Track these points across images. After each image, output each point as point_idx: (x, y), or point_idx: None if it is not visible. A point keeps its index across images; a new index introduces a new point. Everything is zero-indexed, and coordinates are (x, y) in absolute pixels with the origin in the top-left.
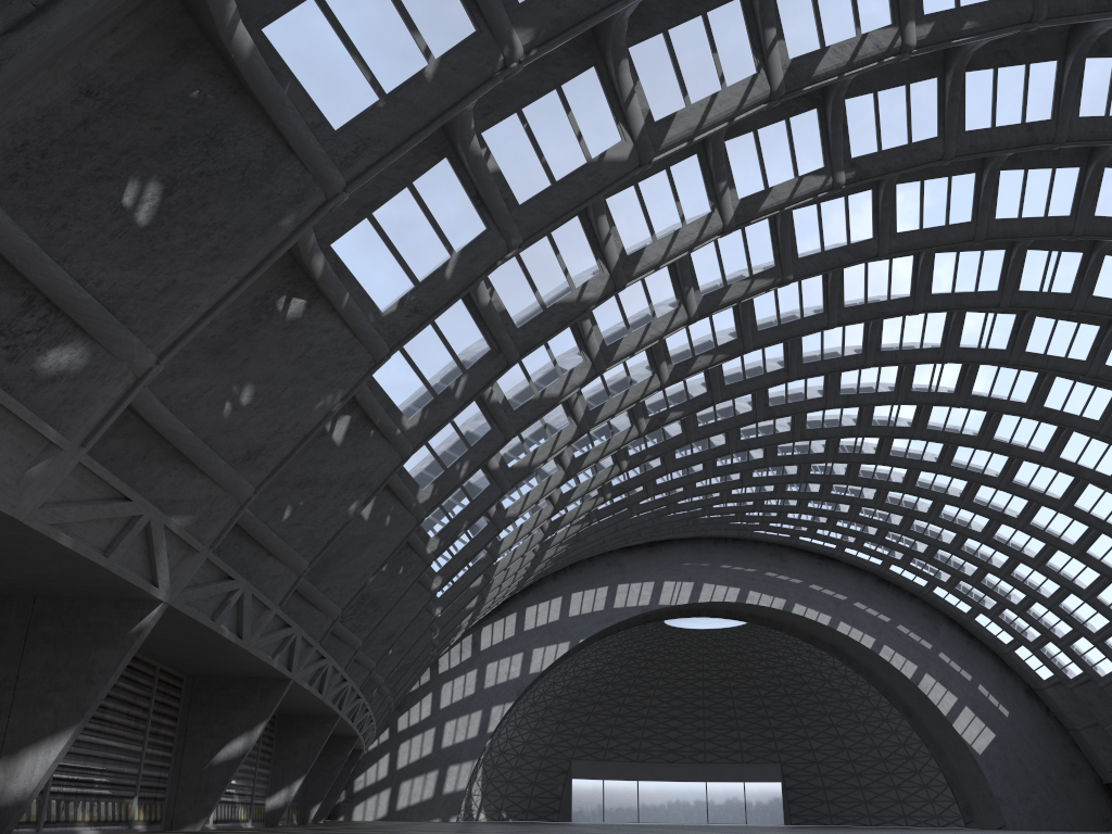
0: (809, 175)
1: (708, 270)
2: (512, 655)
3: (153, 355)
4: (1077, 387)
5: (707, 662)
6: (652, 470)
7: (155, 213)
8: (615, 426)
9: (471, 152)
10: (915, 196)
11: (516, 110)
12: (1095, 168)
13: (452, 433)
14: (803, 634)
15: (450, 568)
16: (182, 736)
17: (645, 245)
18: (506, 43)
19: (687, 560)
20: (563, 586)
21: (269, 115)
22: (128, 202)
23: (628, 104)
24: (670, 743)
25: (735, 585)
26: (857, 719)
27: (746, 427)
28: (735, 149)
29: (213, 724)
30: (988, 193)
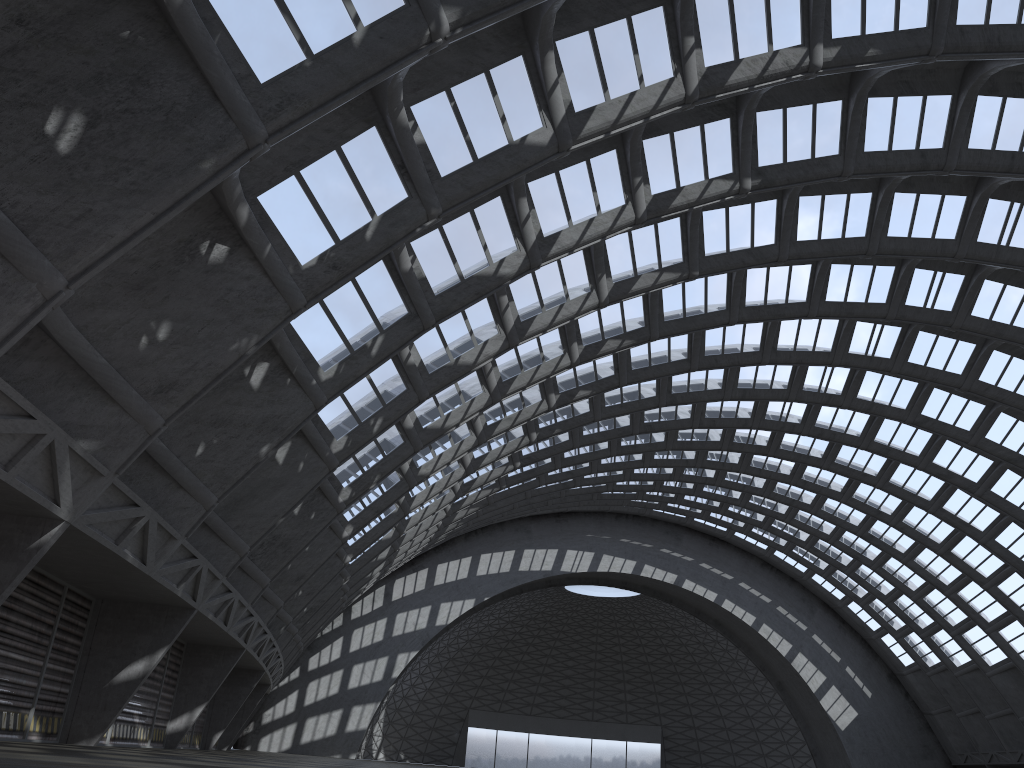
0: (718, 179)
1: (621, 260)
2: (420, 607)
3: (63, 279)
4: (952, 398)
5: (601, 628)
6: (560, 444)
7: (77, 143)
8: (526, 399)
9: (399, 123)
10: (816, 208)
11: (445, 88)
12: (980, 198)
13: (369, 390)
14: (690, 608)
15: (361, 518)
16: (86, 655)
17: (561, 230)
18: (433, 19)
19: (590, 532)
20: (473, 547)
21: (197, 62)
22: (50, 130)
23: (551, 94)
24: (562, 700)
25: (632, 558)
26: (734, 690)
27: (650, 411)
28: (652, 148)
29: (116, 646)
30: (882, 212)
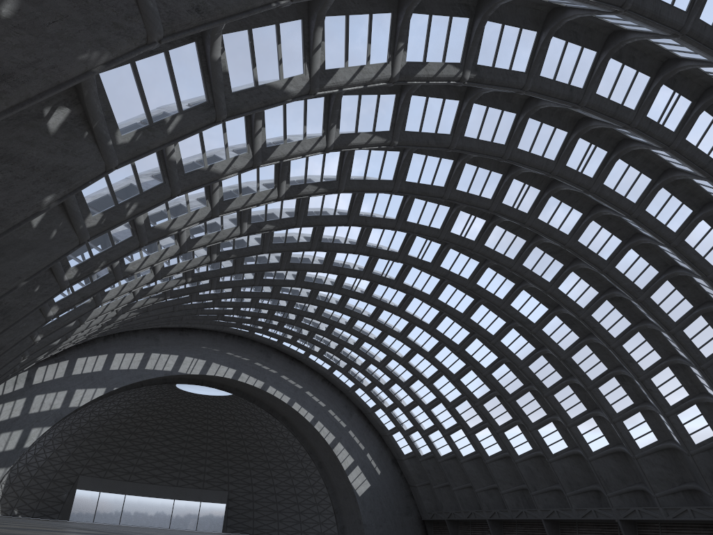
0: (451, 64)
1: (349, 117)
2: (58, 391)
3: None
4: (497, 276)
5: (196, 418)
6: (225, 269)
7: None
8: (225, 223)
9: None
10: (481, 115)
11: None
12: (576, 135)
13: (130, 175)
14: (267, 407)
15: (68, 301)
16: None
17: (339, 68)
18: None
19: (205, 345)
20: (110, 347)
21: None
22: None
23: None
24: (155, 470)
25: (233, 367)
26: (286, 467)
27: (296, 254)
28: (415, 22)
29: None
30: (519, 130)
